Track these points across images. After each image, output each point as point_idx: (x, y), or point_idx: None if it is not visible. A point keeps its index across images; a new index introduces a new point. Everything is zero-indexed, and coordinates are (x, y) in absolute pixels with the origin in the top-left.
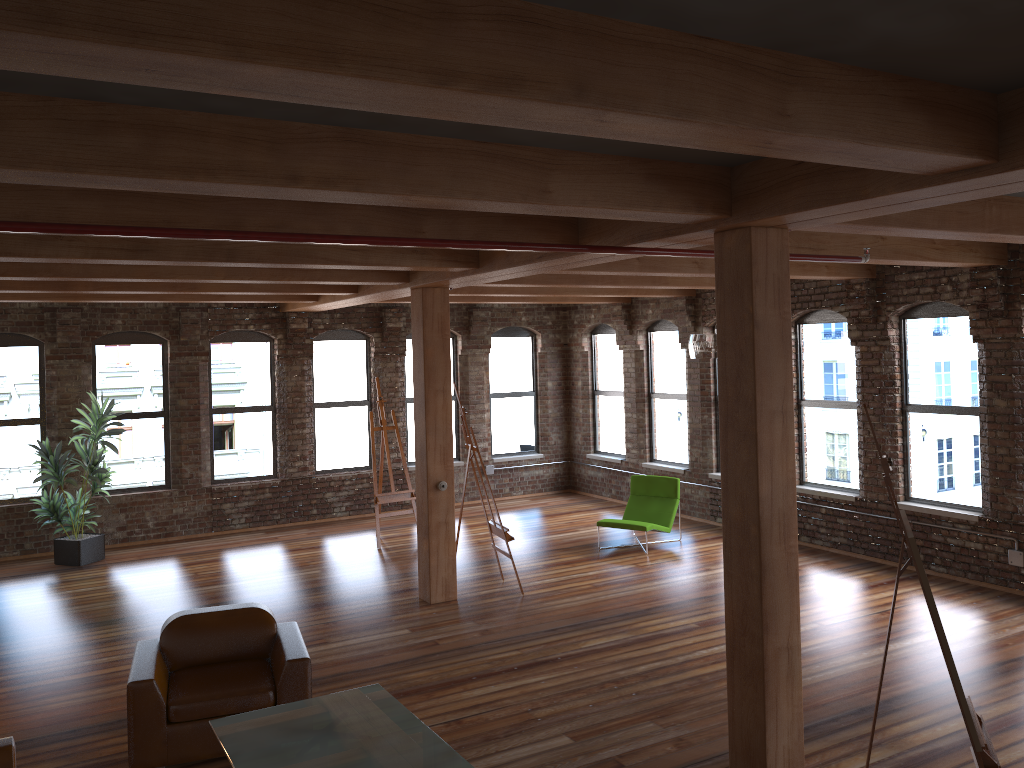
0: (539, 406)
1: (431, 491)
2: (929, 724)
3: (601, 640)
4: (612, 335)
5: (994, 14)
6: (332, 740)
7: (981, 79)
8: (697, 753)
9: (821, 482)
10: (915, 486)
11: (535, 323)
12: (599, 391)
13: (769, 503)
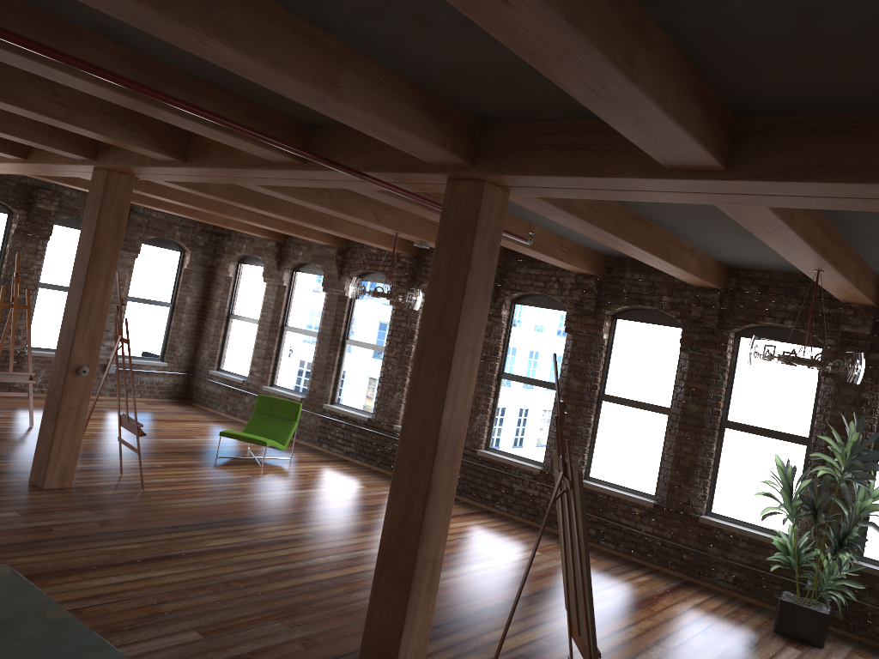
0: (174, 318)
1: (70, 374)
2: (511, 634)
3: (224, 541)
4: (259, 267)
5: (818, 31)
6: None
7: (742, 96)
8: (324, 653)
9: None
10: (495, 439)
11: (188, 240)
12: (235, 315)
13: (447, 428)
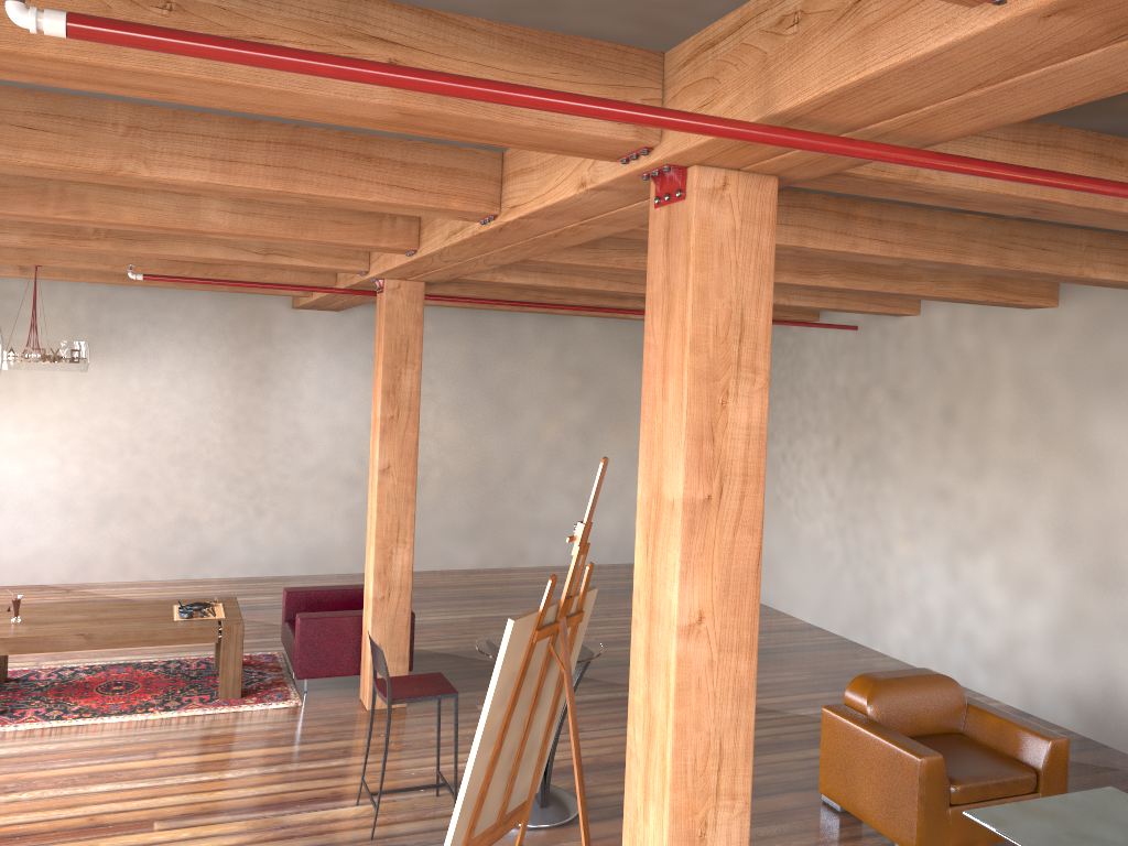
0: None
1: None
2: None
3: None
4: None
5: None
6: None
7: None
8: None
9: None
10: None
11: None
12: None
13: None
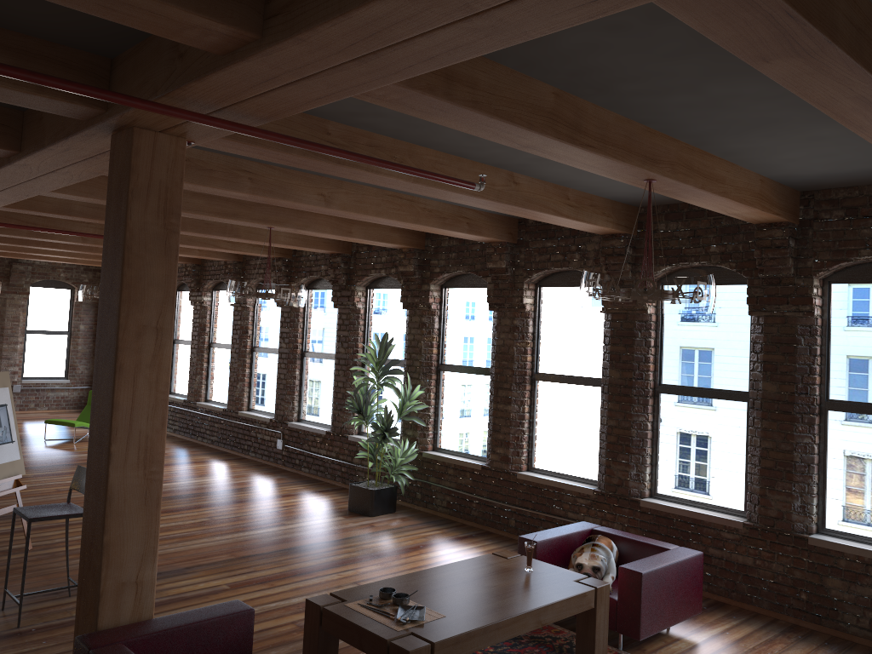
0: (71, 343)
1: None
2: None
3: None
4: None
5: None
6: None
7: None
8: None
9: (215, 400)
10: (253, 401)
11: (73, 279)
12: None
13: None
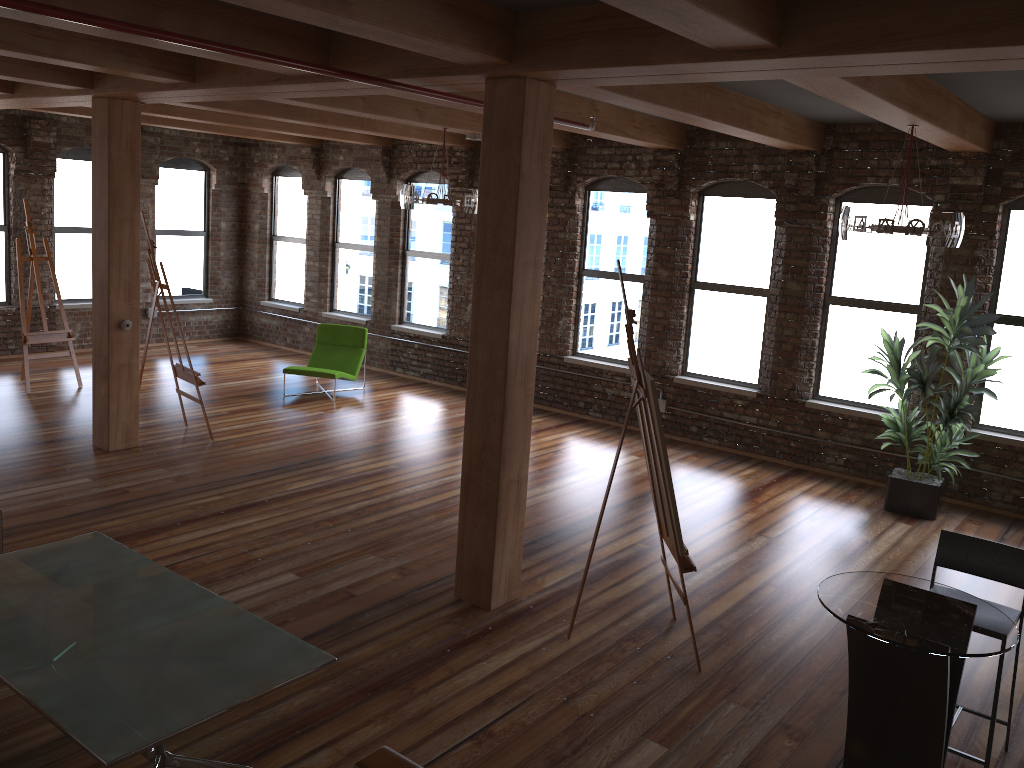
0: (210, 248)
1: (113, 330)
2: (609, 541)
3: (306, 482)
4: (296, 179)
5: None
6: (62, 592)
7: None
8: (421, 579)
9: None
10: (583, 343)
11: (211, 157)
12: (278, 237)
13: (516, 349)
